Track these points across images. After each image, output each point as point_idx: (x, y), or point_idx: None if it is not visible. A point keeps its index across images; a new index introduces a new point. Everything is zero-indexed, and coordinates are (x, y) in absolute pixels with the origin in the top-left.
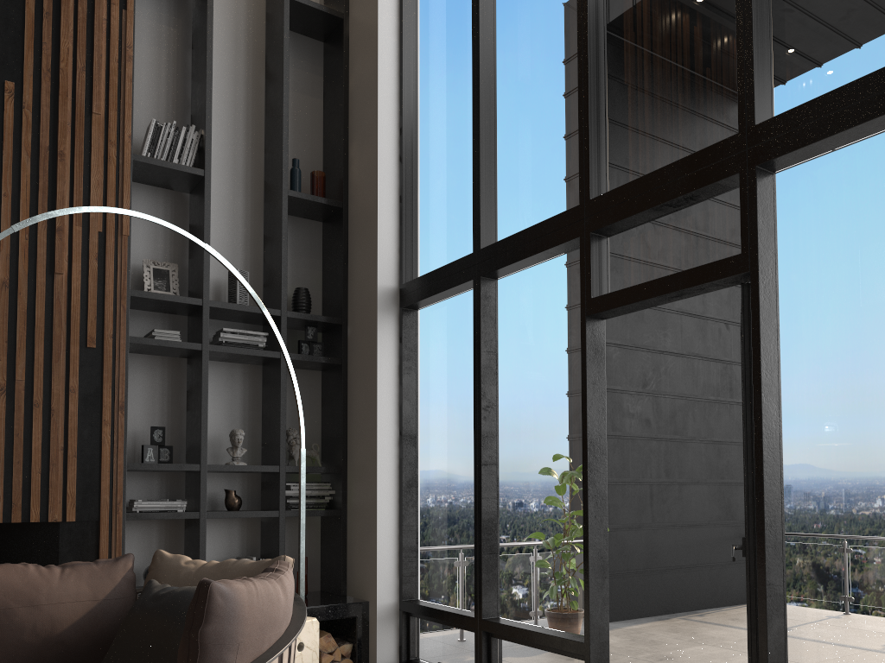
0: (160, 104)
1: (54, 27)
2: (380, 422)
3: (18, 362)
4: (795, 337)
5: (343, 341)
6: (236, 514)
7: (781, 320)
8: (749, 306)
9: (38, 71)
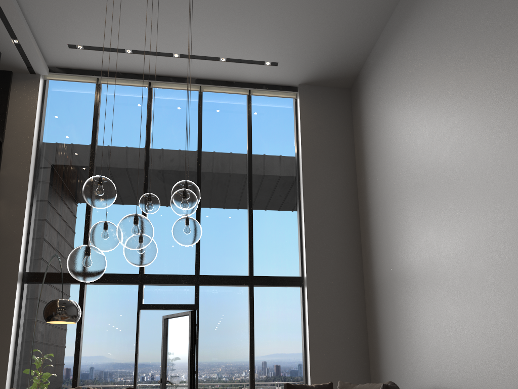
0: None
1: None
2: (12, 332)
3: None
4: (203, 326)
5: None
6: None
7: (200, 321)
8: (192, 316)
9: None
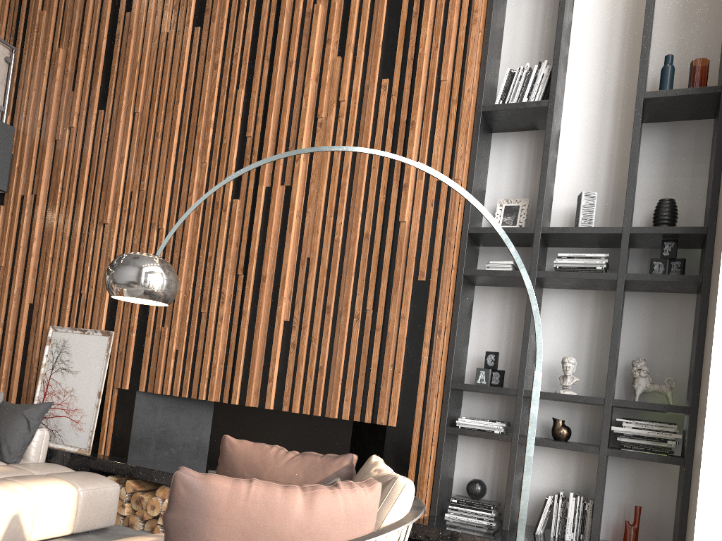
0: (533, 54)
1: (420, 22)
2: (717, 350)
3: (369, 295)
4: None
5: (706, 254)
6: (549, 444)
7: None
8: None
9: (405, 62)
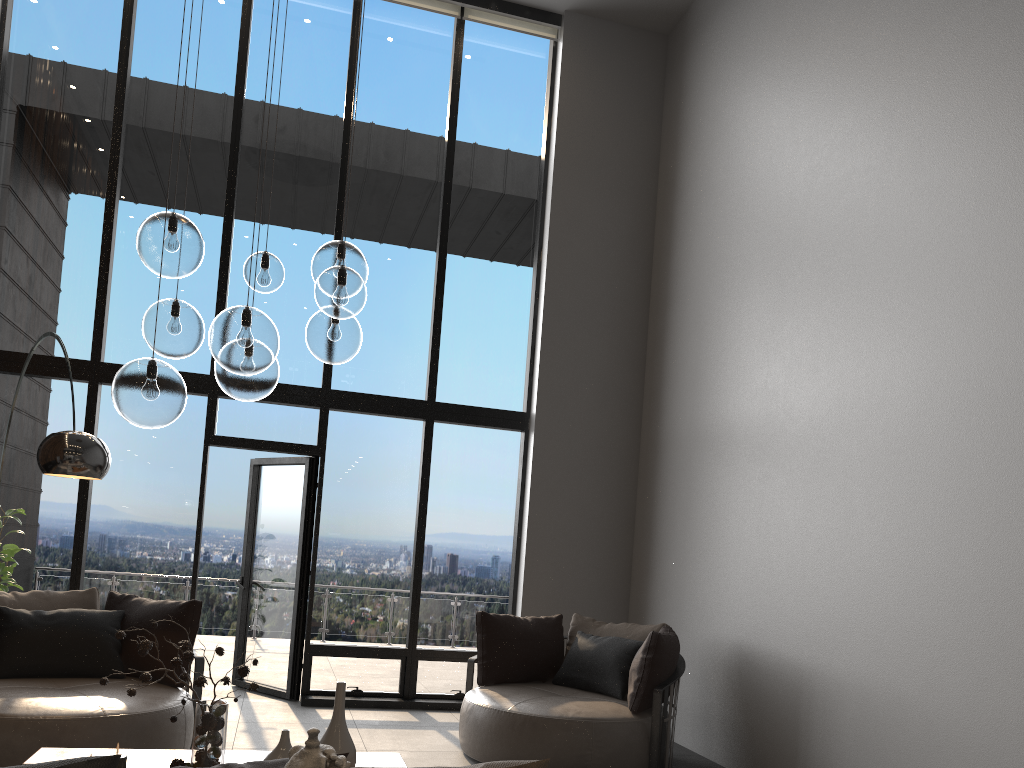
0: None
1: None
2: None
3: None
4: (331, 489)
5: None
6: None
7: (325, 479)
8: (311, 469)
9: None
